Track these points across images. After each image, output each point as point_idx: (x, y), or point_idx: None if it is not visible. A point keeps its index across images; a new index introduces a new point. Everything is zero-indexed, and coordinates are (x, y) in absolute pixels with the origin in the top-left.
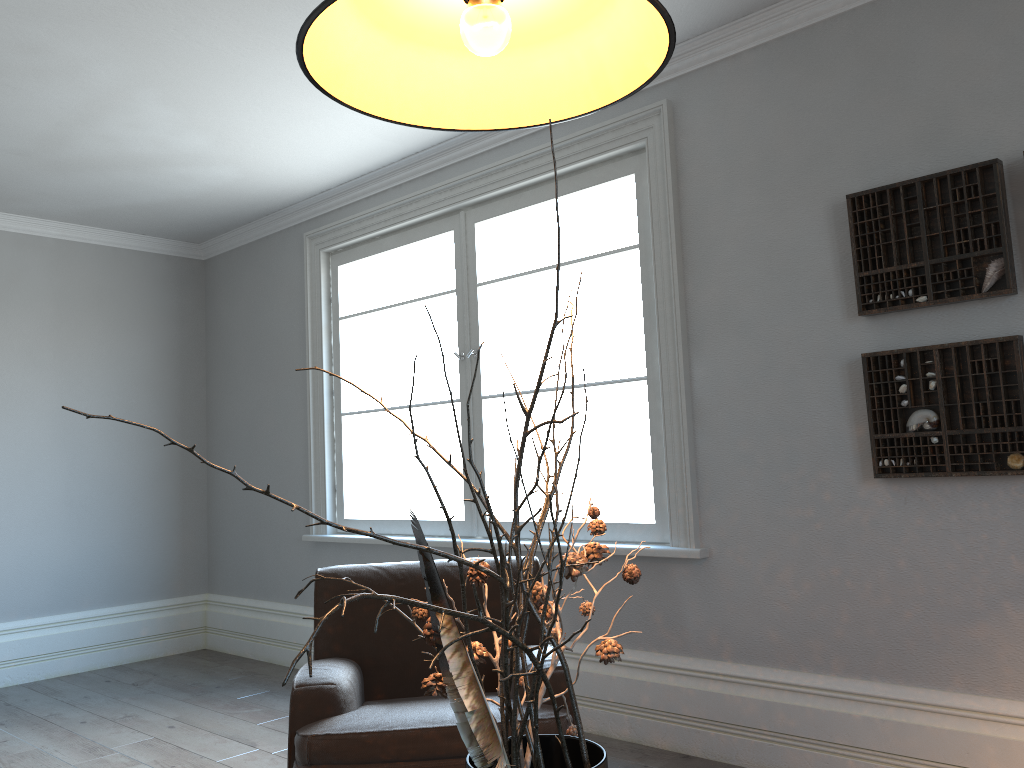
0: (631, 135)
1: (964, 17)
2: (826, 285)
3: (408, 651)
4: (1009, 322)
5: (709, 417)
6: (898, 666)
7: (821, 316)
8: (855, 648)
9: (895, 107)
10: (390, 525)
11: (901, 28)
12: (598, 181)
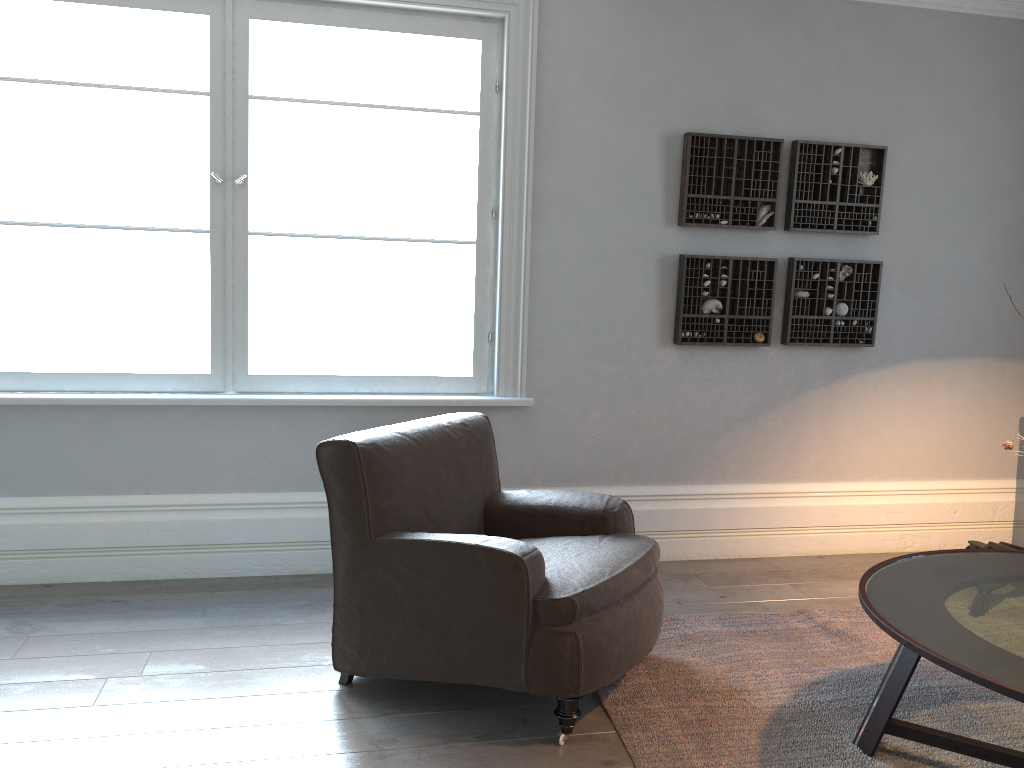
0: (492, 3)
1: (768, 29)
2: (653, 196)
3: (438, 514)
4: (763, 248)
5: (543, 287)
6: (667, 473)
7: (646, 219)
8: (640, 464)
9: (718, 75)
10: (62, 380)
11: (729, 17)
12: (438, 33)
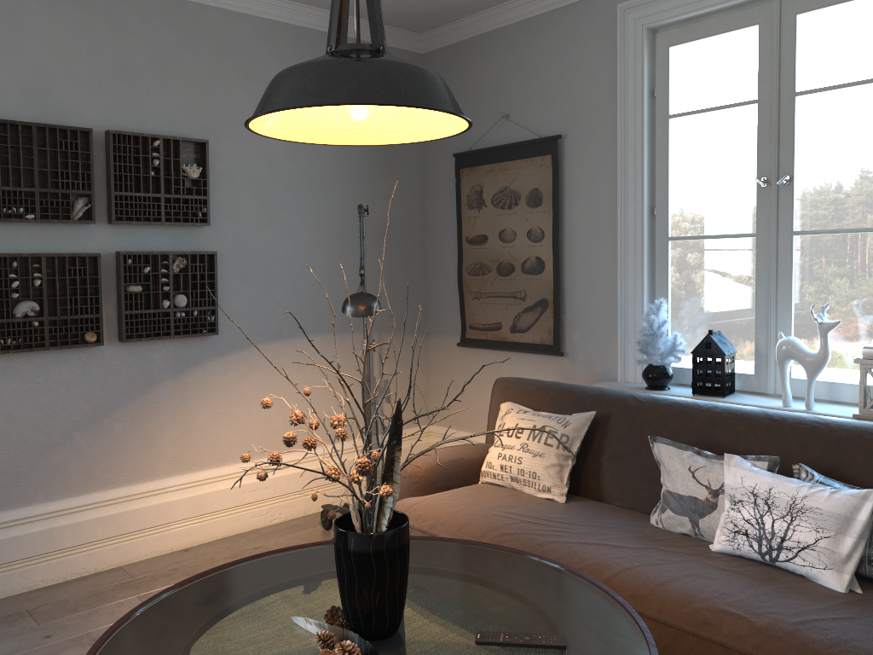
0: None
1: (64, 11)
2: None
3: None
4: (86, 242)
5: None
6: None
7: None
8: None
9: (6, 55)
10: None
11: None
12: None
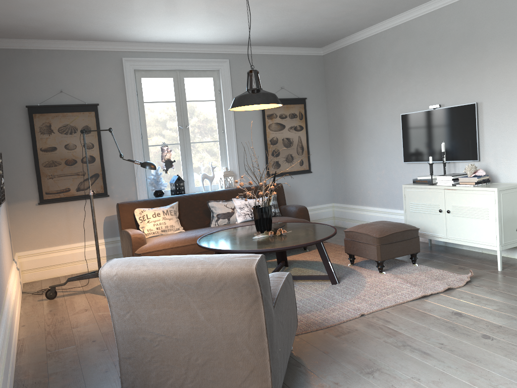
0: None
1: None
2: None
3: None
4: None
5: None
6: None
7: None
8: None
9: None
10: None
11: None
12: None
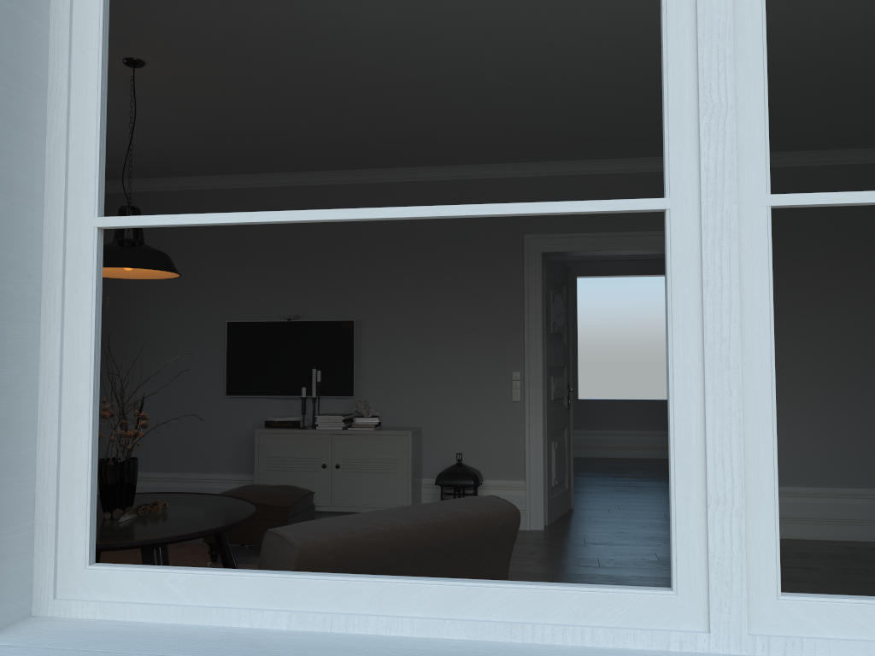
0: None
1: None
2: None
3: None
4: None
5: None
6: None
7: None
8: None
9: None
10: None
11: None
12: None
